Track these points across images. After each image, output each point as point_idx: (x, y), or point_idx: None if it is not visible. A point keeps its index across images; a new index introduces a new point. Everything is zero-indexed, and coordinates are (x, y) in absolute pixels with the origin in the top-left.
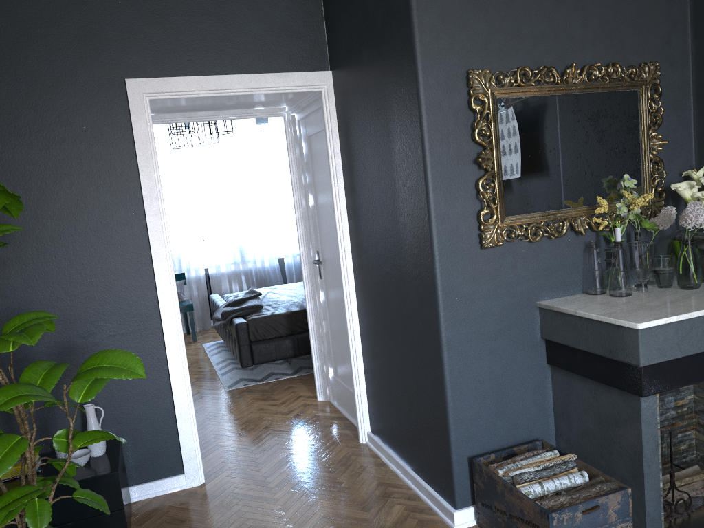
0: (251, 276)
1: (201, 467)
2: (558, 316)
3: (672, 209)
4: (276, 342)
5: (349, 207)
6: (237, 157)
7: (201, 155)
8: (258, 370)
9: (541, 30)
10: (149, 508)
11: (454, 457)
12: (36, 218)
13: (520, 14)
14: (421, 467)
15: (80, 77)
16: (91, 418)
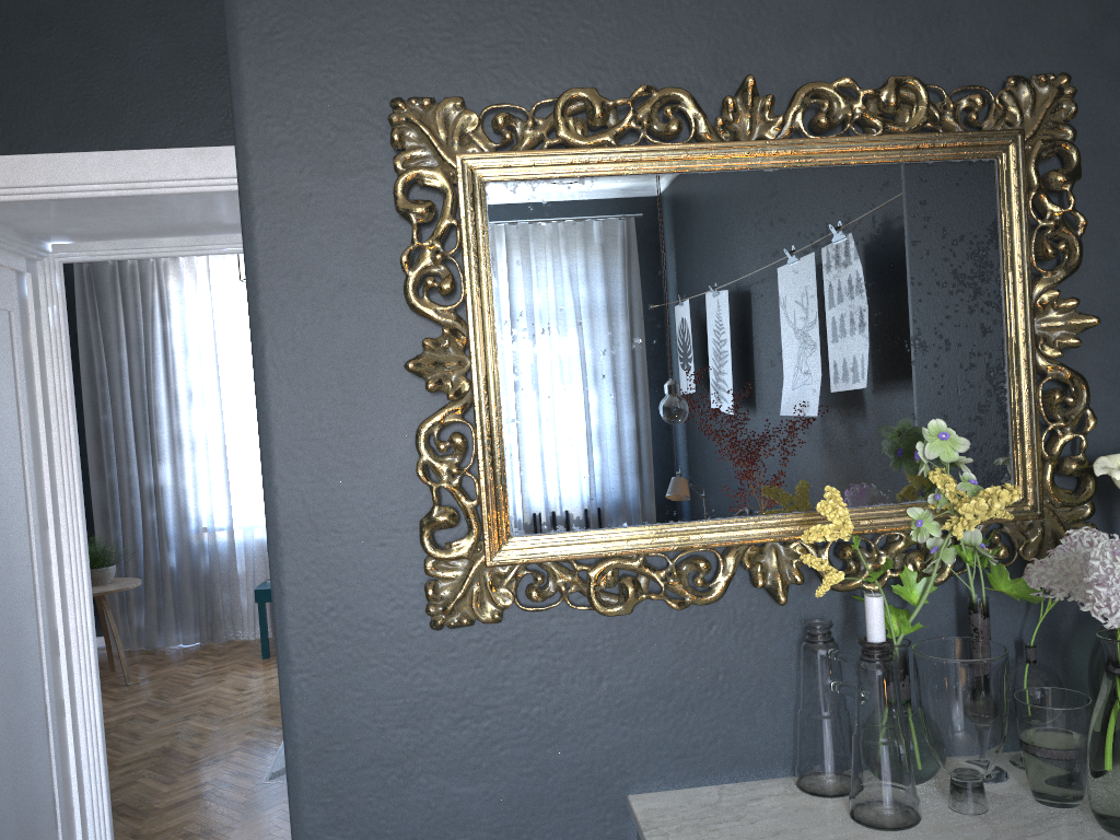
0: None
1: None
2: None
3: (1099, 538)
4: None
5: None
6: None
7: None
8: None
9: None
10: None
11: None
12: None
13: None
14: None
15: None
16: None
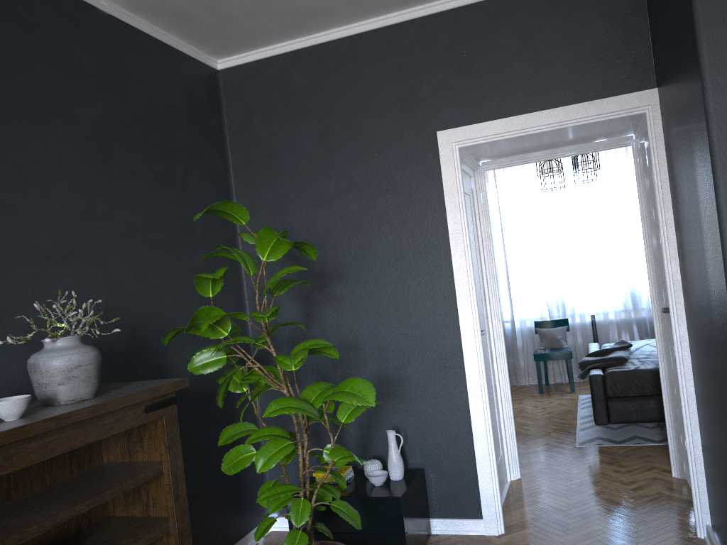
0: (644, 325)
1: (500, 516)
2: None
3: None
4: (637, 401)
5: (678, 245)
6: (630, 194)
7: (589, 194)
8: (621, 431)
9: None
10: (443, 543)
11: None
12: (364, 261)
13: None
14: None
15: (400, 136)
16: (390, 443)
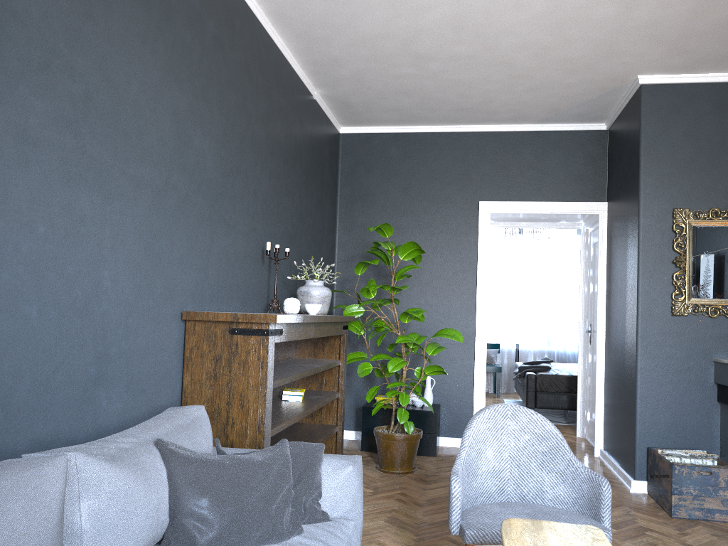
0: (553, 356)
1: None
2: (721, 366)
3: None
4: (555, 394)
5: (607, 290)
6: (556, 259)
7: (528, 255)
8: None
9: None
10: (448, 449)
11: (636, 444)
12: (420, 271)
13: (717, 177)
14: (623, 460)
15: (455, 199)
16: (428, 383)
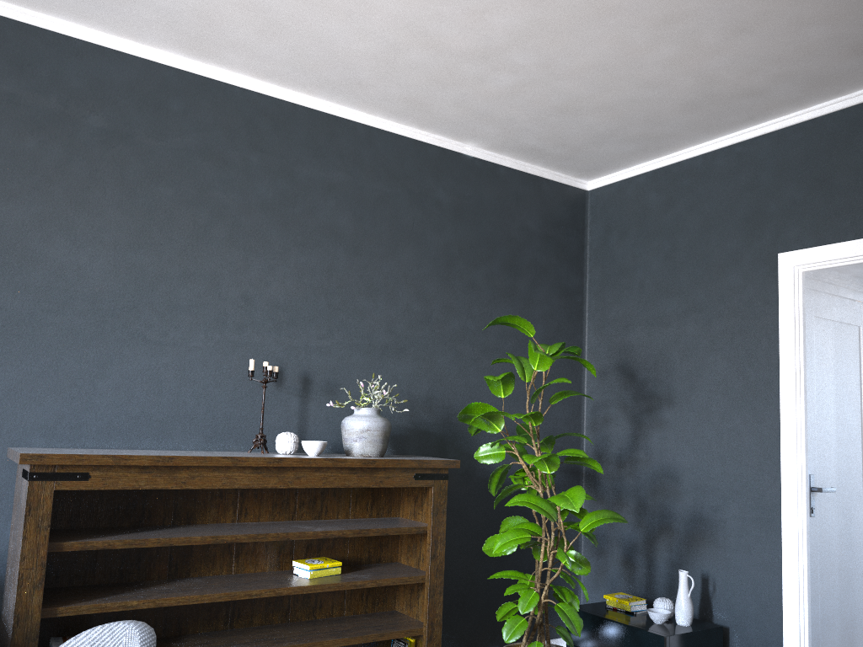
0: None
1: None
2: None
3: None
4: None
5: None
6: None
7: None
8: None
9: None
10: None
11: None
12: (693, 387)
13: None
14: None
15: (743, 256)
16: (680, 583)
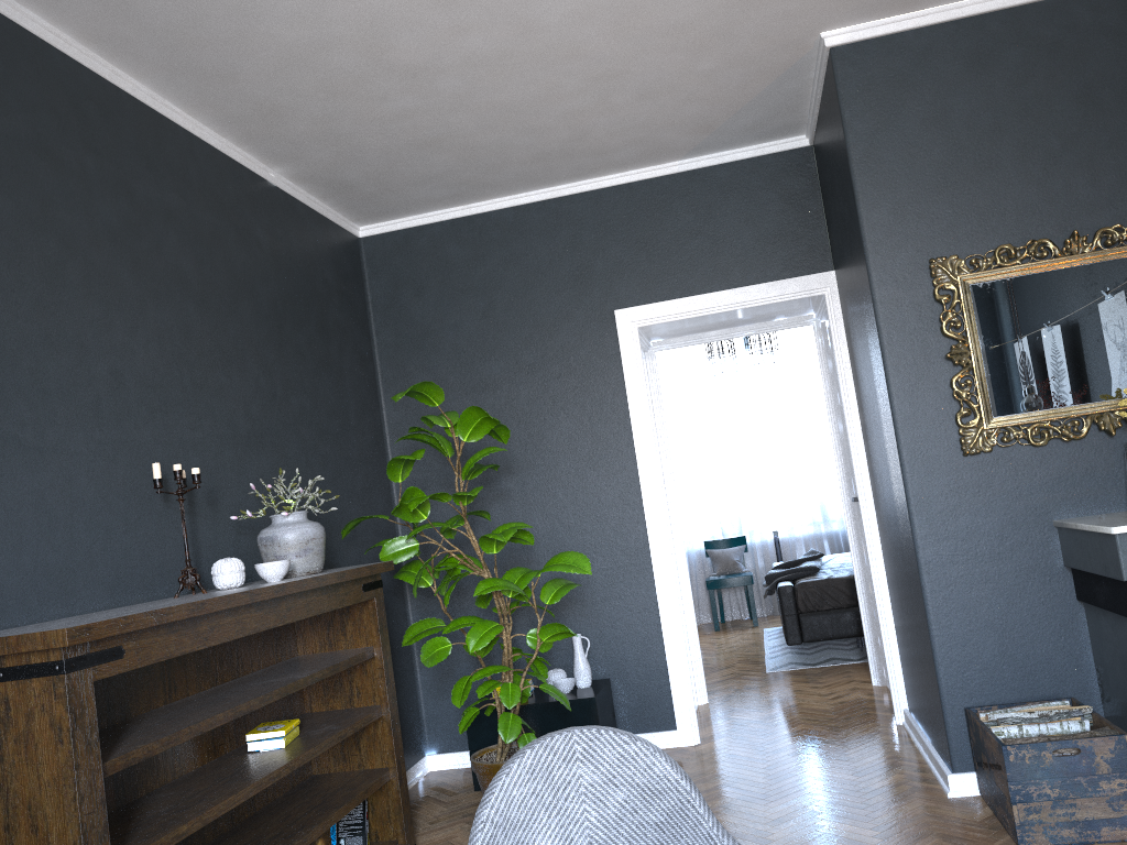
0: (837, 541)
1: (695, 724)
2: (1069, 534)
3: None
4: (832, 613)
5: (861, 425)
6: (813, 379)
7: (765, 380)
8: (816, 655)
9: (1029, 200)
10: None
11: (944, 705)
12: (536, 451)
13: (997, 188)
14: (933, 733)
15: (574, 314)
16: (577, 647)
